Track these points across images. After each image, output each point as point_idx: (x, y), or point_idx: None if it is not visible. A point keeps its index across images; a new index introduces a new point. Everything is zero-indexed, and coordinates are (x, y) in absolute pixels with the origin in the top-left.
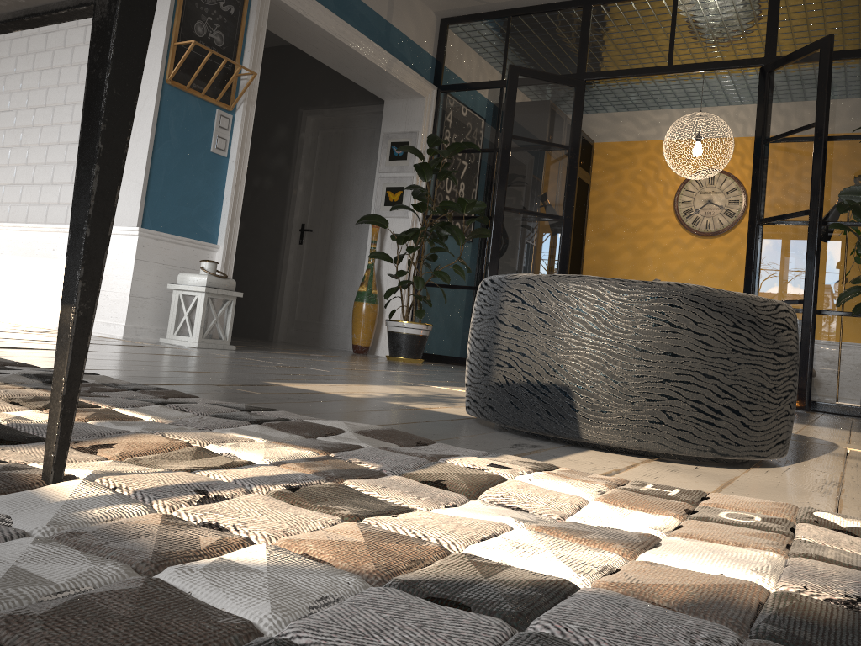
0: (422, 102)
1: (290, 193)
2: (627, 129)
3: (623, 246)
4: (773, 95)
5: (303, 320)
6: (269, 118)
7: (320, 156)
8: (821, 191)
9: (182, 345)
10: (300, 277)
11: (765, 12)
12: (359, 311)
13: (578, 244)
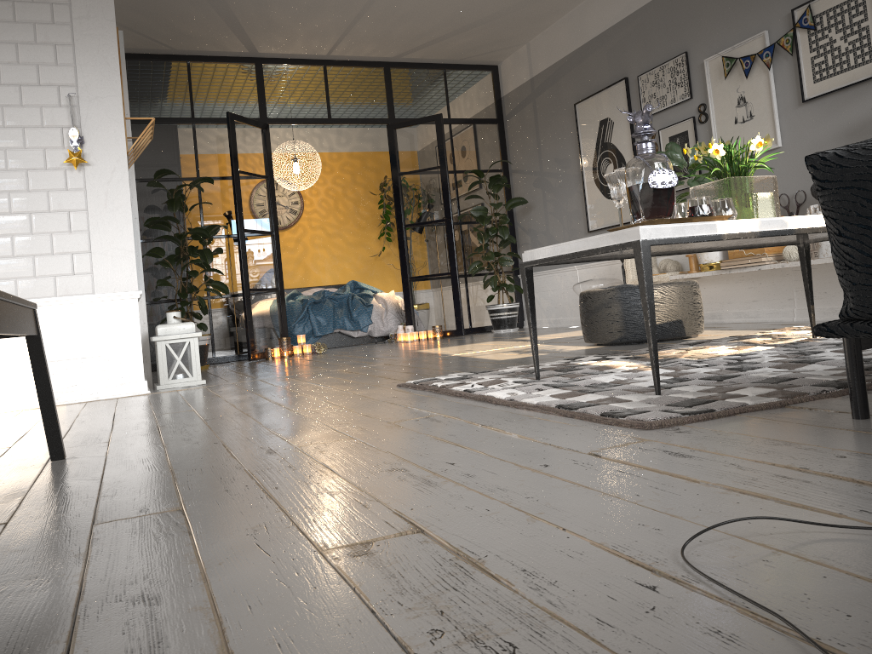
0: None
1: None
2: None
3: None
4: (402, 145)
5: None
6: None
7: None
8: (451, 208)
9: (188, 385)
10: None
11: (384, 87)
12: None
13: None
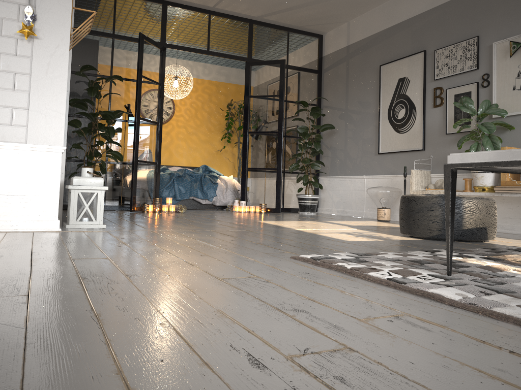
0: None
1: None
2: None
3: None
4: (254, 77)
5: None
6: None
7: None
8: (283, 124)
9: (91, 227)
10: None
11: (247, 36)
12: None
13: None
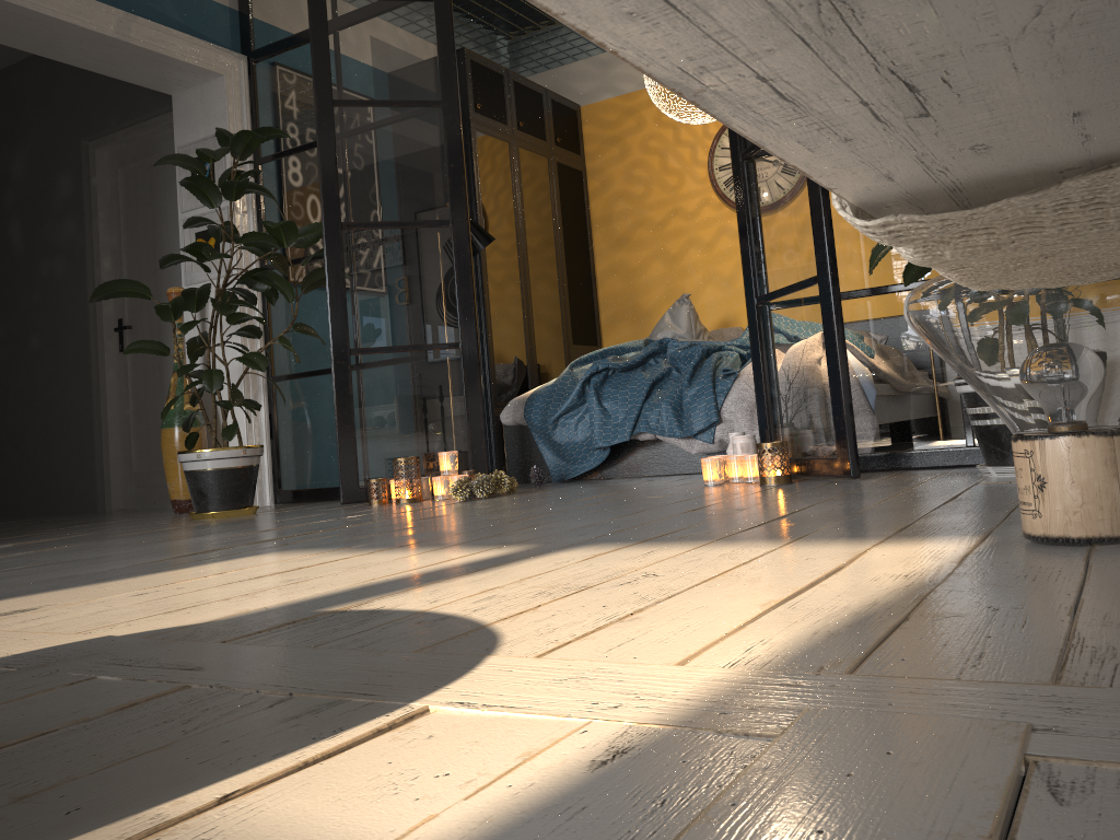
0: (222, 83)
1: (91, 276)
2: (623, 76)
3: (649, 254)
4: None
5: (144, 469)
6: (46, 165)
7: (127, 207)
8: None
9: None
10: (130, 404)
11: None
12: (167, 444)
13: (581, 265)
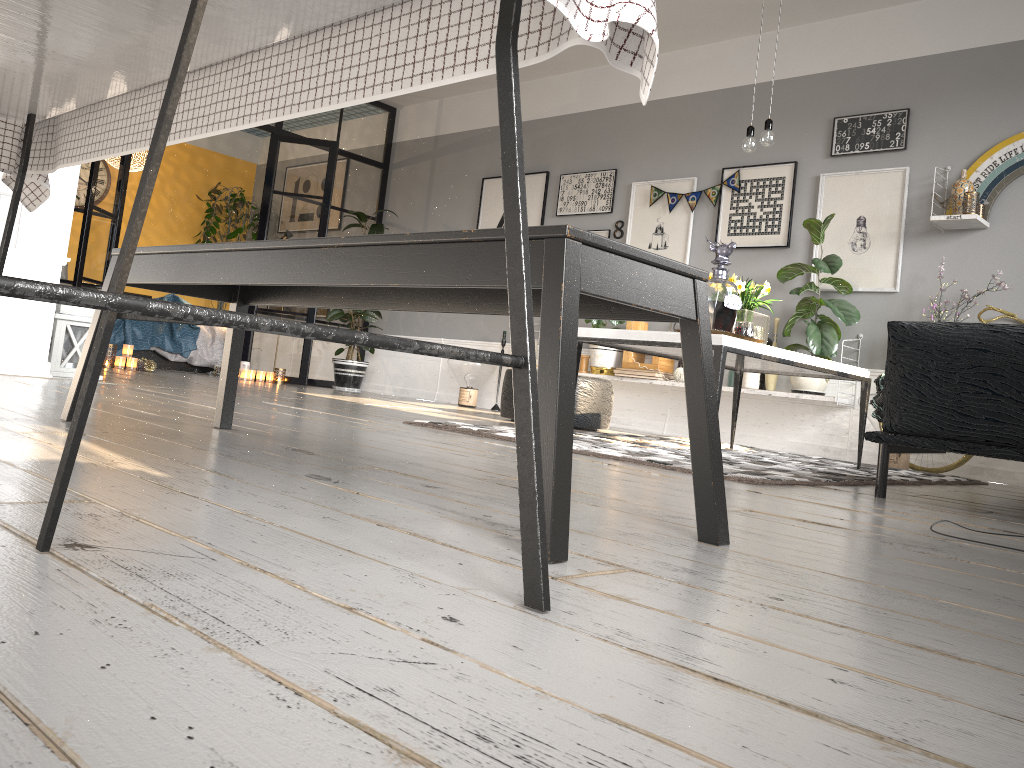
0: None
1: None
2: None
3: None
4: (284, 161)
5: None
6: None
7: None
8: None
9: None
10: None
11: None
12: None
13: None
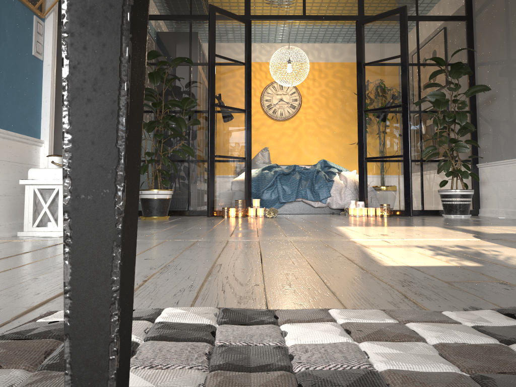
0: None
1: None
2: None
3: None
4: (367, 38)
5: None
6: None
7: None
8: (409, 94)
9: (49, 235)
10: None
11: None
12: None
13: None
